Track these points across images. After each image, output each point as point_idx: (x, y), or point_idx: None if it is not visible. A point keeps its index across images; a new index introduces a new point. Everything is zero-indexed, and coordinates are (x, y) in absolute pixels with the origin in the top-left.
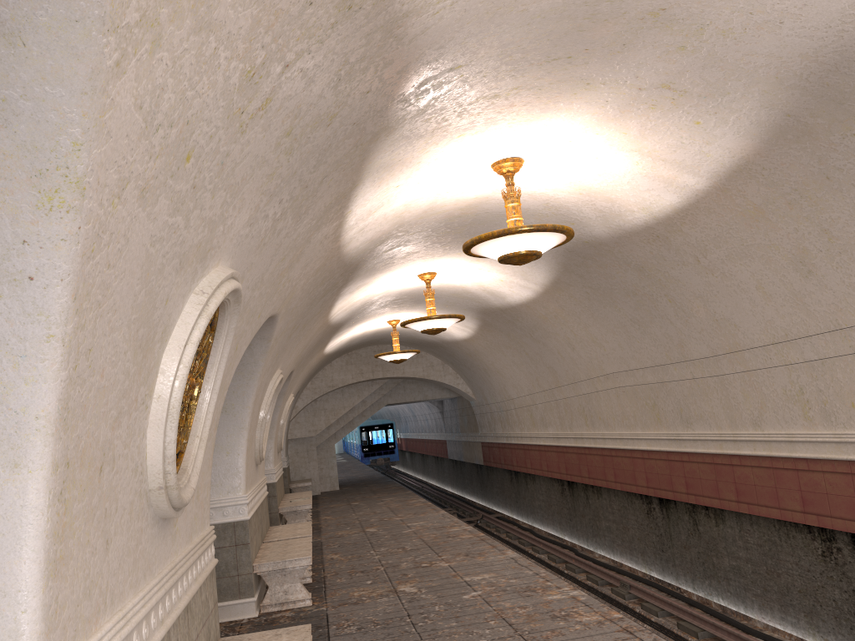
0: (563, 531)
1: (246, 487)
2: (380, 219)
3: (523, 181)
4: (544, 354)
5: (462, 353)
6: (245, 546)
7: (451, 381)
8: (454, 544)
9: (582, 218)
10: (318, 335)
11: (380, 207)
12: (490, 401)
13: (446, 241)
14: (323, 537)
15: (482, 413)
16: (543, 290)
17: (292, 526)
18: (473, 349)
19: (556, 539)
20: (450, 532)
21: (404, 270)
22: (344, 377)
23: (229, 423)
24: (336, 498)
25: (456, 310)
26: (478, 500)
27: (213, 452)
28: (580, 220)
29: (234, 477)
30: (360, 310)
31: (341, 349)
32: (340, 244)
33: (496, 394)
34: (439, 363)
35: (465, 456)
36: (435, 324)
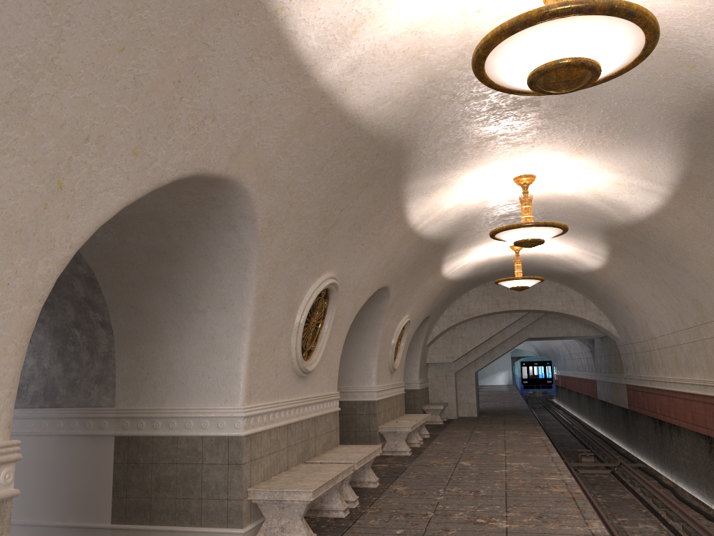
0: (710, 497)
1: (250, 398)
2: (381, 55)
3: None
4: (686, 282)
5: (600, 286)
6: (238, 466)
7: (592, 317)
8: (536, 498)
9: (706, 51)
10: (409, 248)
11: (360, 24)
12: (633, 340)
13: (524, 120)
14: (413, 463)
15: (626, 353)
16: (672, 192)
17: (357, 448)
18: (609, 281)
19: (701, 505)
20: (544, 480)
21: (489, 168)
22: (480, 307)
23: (229, 322)
24: (466, 425)
25: (579, 232)
26: (623, 445)
27: (25, 335)
28: (704, 57)
29: (232, 385)
30: (462, 227)
31: (471, 277)
32: (321, 88)
33: (639, 333)
34: (580, 298)
35: (612, 398)
36: (528, 234)
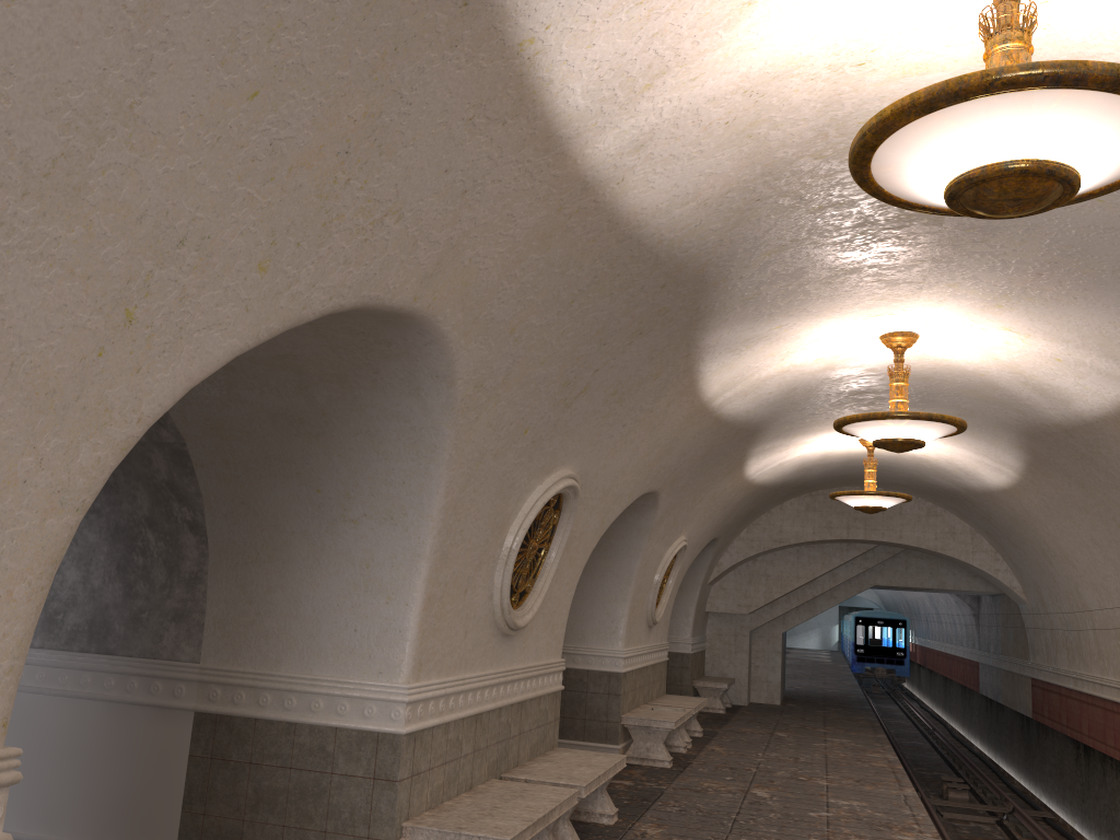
0: None
1: (420, 671)
2: (688, 126)
3: (1067, 30)
4: None
5: (1003, 516)
6: (390, 784)
7: (984, 563)
8: None
9: None
10: (697, 434)
11: (659, 73)
12: (1051, 608)
13: (912, 246)
14: (675, 783)
15: (1035, 628)
16: None
17: (586, 756)
18: (1019, 509)
19: None
20: None
21: (843, 318)
22: (800, 530)
23: (396, 542)
24: (762, 718)
25: (979, 428)
26: (1018, 776)
27: (47, 568)
28: None
29: (392, 647)
30: (786, 405)
31: (790, 481)
32: (583, 175)
33: (1061, 598)
34: (966, 530)
35: (1004, 697)
36: (899, 430)
